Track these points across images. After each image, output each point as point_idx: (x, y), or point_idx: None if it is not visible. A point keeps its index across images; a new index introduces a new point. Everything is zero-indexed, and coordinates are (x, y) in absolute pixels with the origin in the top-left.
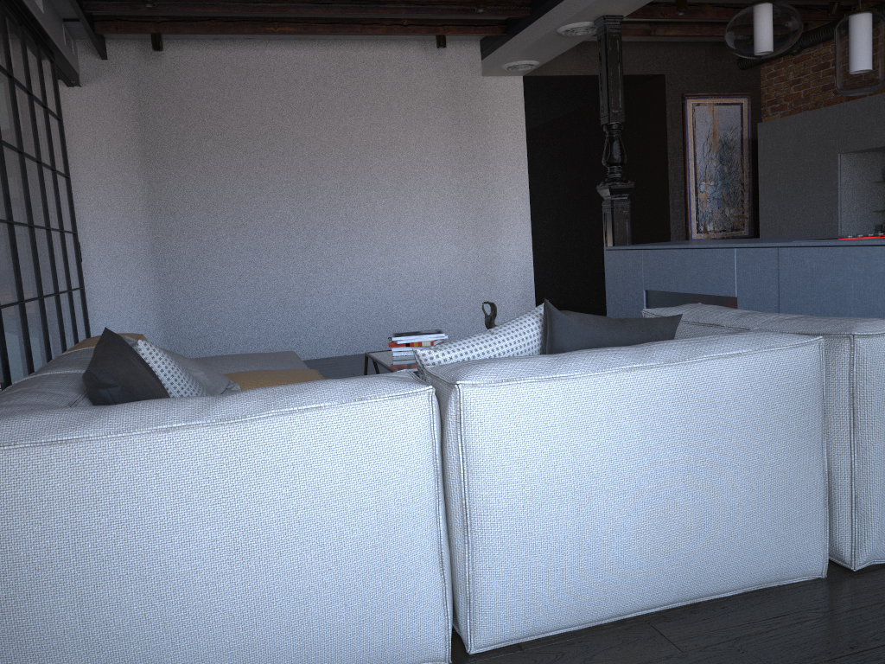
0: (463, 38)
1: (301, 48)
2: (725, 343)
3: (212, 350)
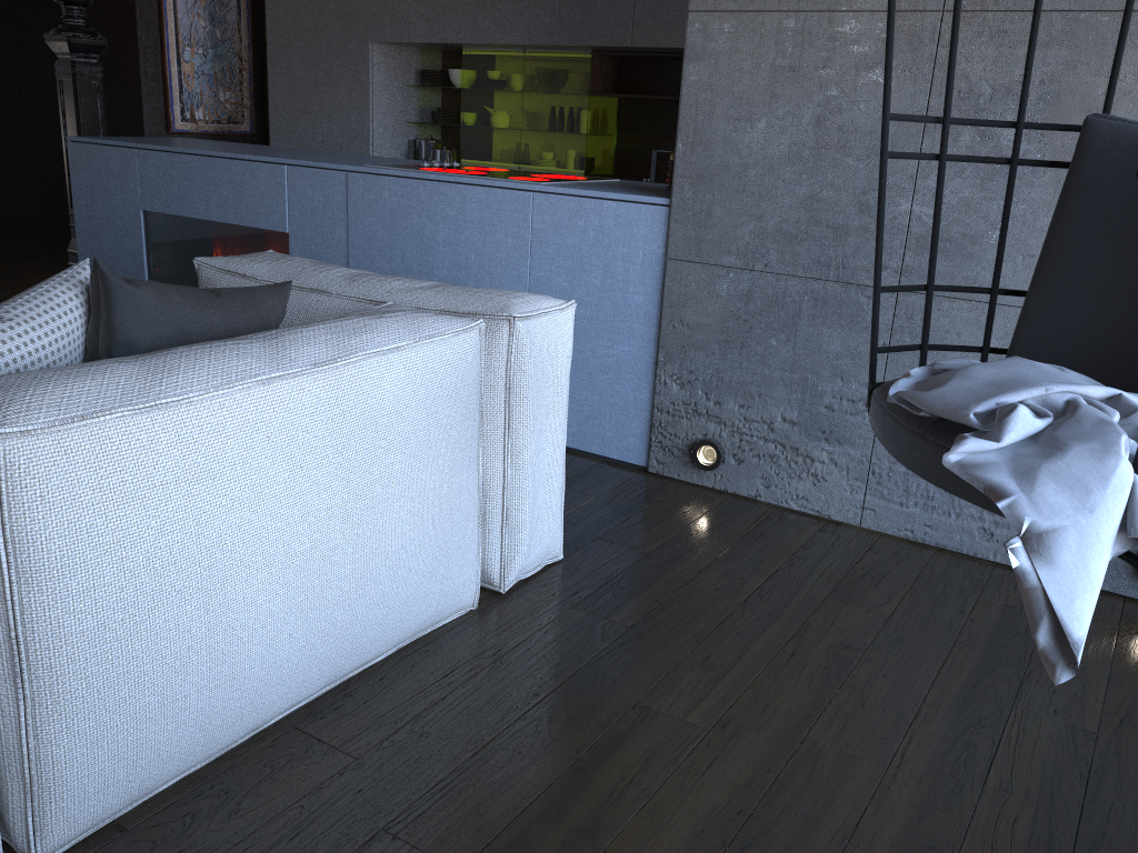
0: None
1: None
2: (378, 332)
3: None
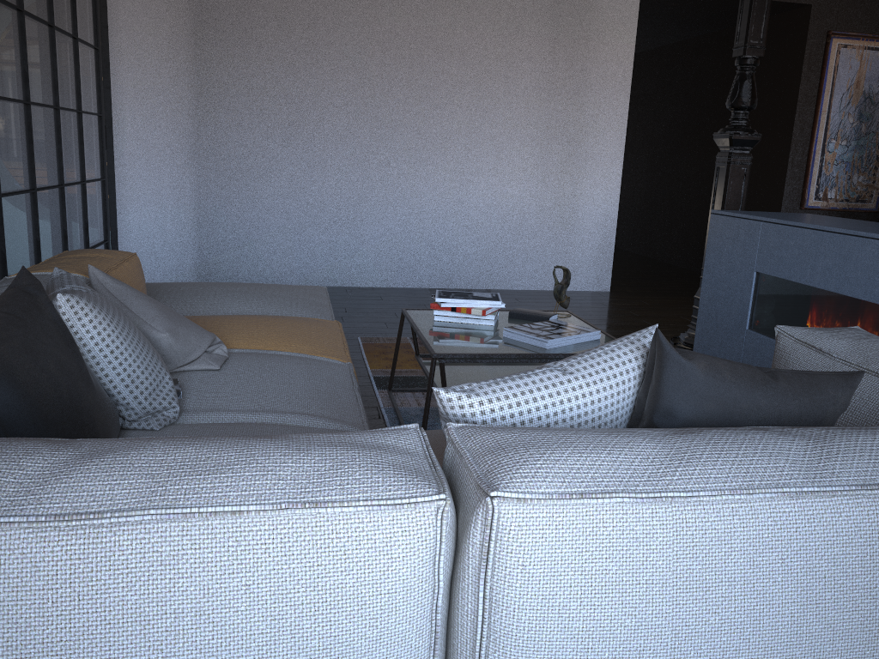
0: None
1: None
2: None
3: (248, 263)
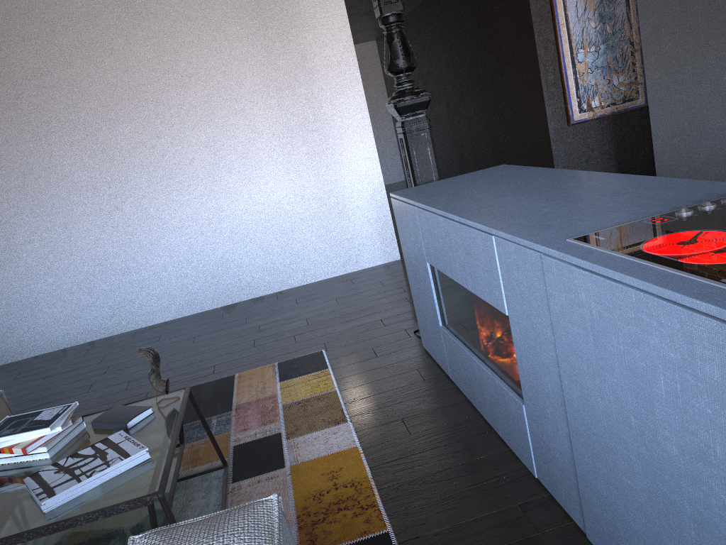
0: None
1: None
2: None
3: (37, 334)
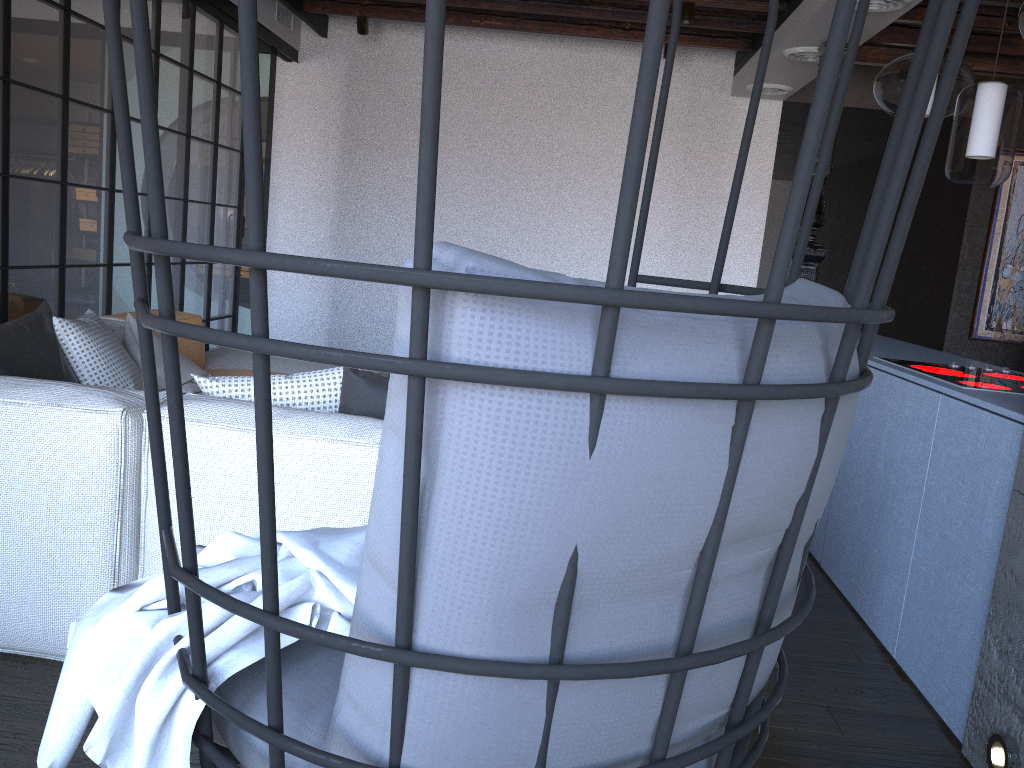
0: (714, 49)
1: (524, 44)
2: None
3: (373, 349)
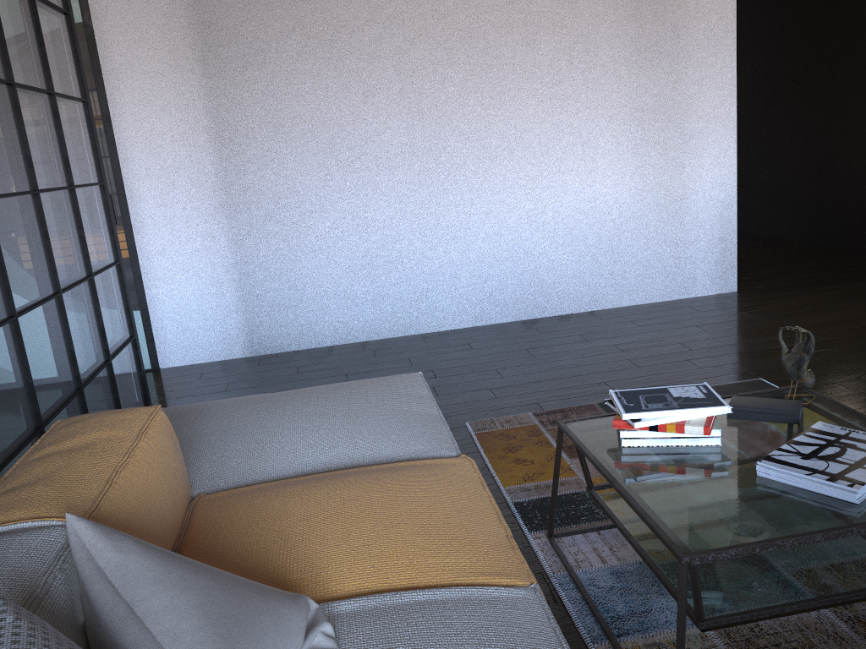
0: None
1: None
2: None
3: (304, 323)
